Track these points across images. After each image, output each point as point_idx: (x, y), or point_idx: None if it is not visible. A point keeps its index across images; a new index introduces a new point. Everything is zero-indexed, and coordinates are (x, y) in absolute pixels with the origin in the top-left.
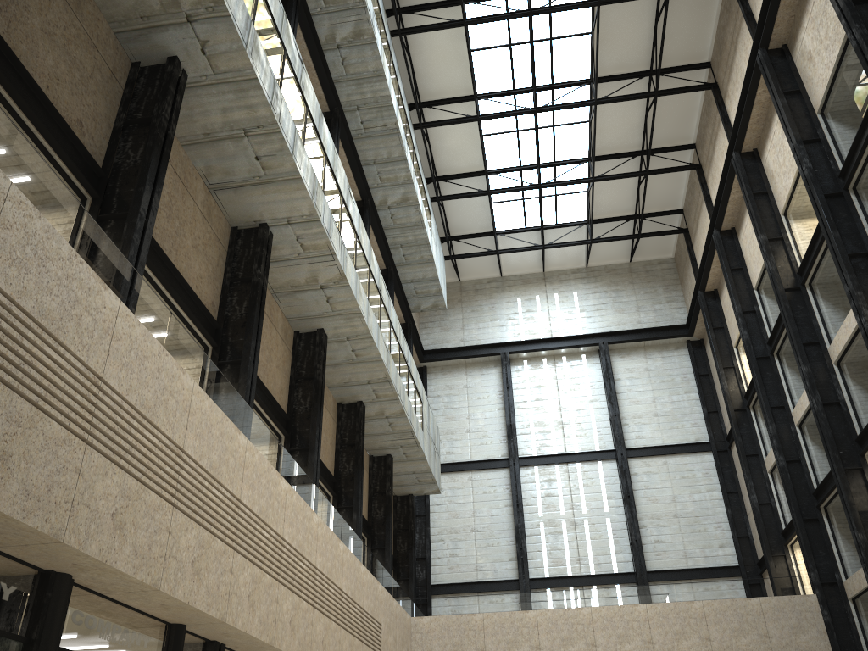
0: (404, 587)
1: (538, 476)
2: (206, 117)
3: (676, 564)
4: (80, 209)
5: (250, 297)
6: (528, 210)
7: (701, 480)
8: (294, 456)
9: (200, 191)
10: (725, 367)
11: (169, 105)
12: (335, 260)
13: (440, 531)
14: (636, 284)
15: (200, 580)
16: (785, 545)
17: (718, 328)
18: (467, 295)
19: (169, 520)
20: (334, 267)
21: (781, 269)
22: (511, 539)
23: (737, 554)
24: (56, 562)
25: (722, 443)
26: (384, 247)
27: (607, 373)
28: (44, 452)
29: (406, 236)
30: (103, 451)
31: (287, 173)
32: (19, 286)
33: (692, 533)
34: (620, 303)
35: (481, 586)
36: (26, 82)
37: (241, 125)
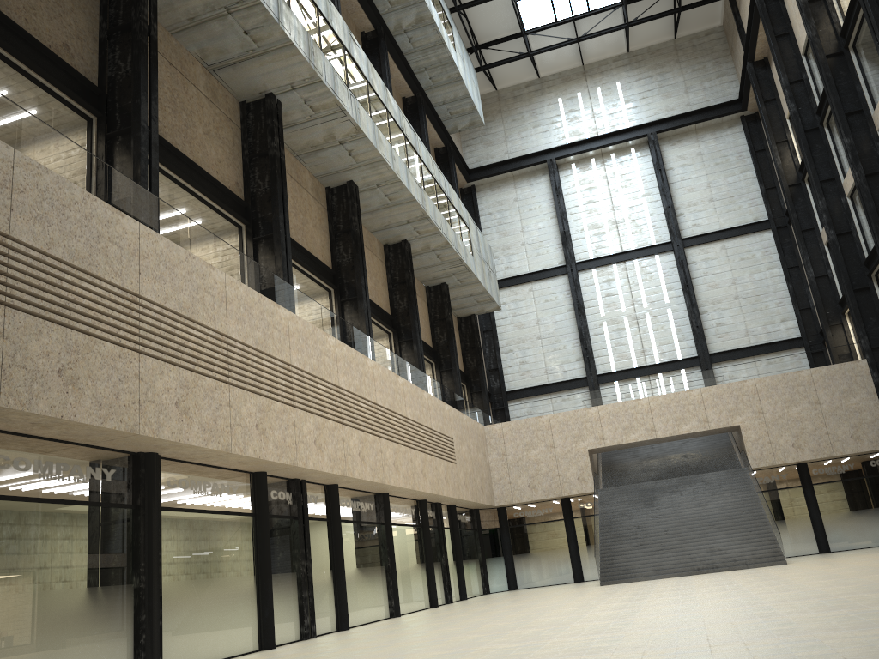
0: (478, 398)
1: (597, 278)
2: (186, 2)
3: (738, 344)
4: (82, 152)
5: (270, 172)
6: (556, 2)
7: (761, 259)
8: (345, 306)
9: (200, 75)
10: (777, 142)
11: (145, 5)
12: (347, 116)
13: (508, 342)
14: (682, 63)
15: (266, 437)
16: (842, 314)
17: (769, 100)
18: (506, 104)
19: (227, 396)
20: (347, 122)
21: (823, 33)
22: (576, 341)
23: (799, 327)
24: (141, 446)
25: (781, 219)
26: (408, 75)
27: (657, 165)
28: (105, 368)
29: (428, 58)
30: (155, 355)
31: (279, 41)
32: (47, 238)
33: (753, 312)
34: (666, 86)
35: (553, 387)
36: (5, 24)
37: (221, 3)
